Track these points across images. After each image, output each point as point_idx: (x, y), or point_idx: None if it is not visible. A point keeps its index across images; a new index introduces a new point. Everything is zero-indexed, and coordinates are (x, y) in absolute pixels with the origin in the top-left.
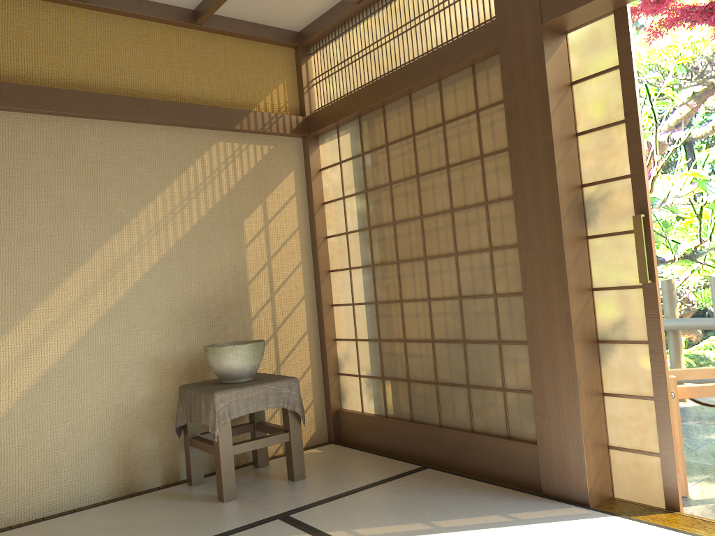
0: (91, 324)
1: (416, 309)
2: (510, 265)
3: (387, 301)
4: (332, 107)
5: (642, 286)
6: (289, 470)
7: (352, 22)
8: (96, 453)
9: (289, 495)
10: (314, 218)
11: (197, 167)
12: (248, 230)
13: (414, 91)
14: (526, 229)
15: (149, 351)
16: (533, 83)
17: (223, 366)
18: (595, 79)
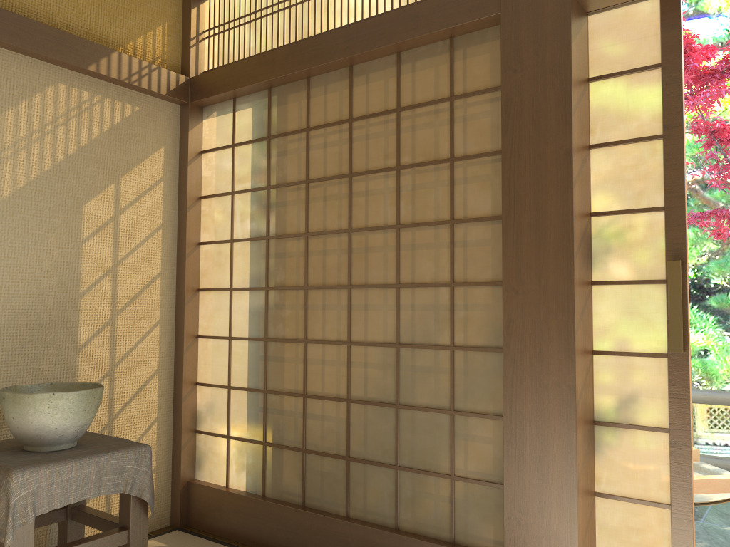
0: None
1: (327, 354)
2: (480, 309)
3: (284, 339)
4: (232, 69)
5: (667, 355)
6: None
7: None
8: None
9: None
10: (186, 216)
11: (20, 113)
12: (89, 219)
13: (358, 63)
14: (519, 262)
15: None
16: (550, 67)
17: (31, 424)
18: (623, 79)
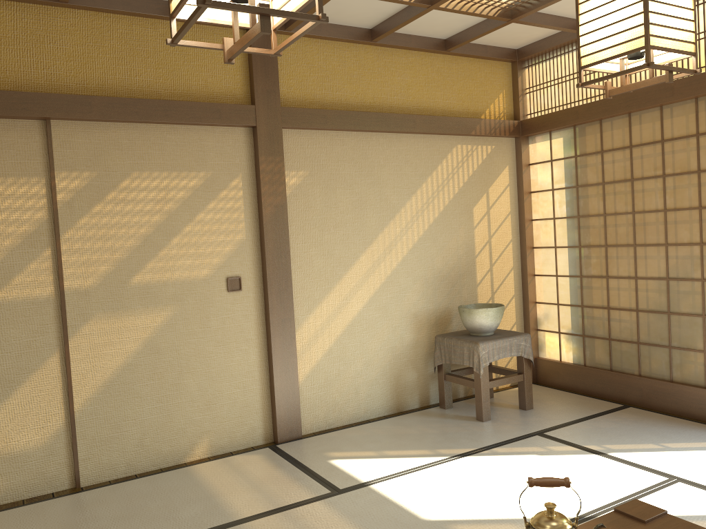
0: (376, 287)
1: (622, 284)
2: None
3: (593, 276)
4: (549, 116)
5: None
6: (521, 402)
7: (572, 46)
8: (379, 381)
9: (531, 420)
10: (523, 205)
11: (443, 166)
12: (475, 215)
13: (634, 112)
14: None
15: (411, 308)
16: None
17: (477, 323)
18: None
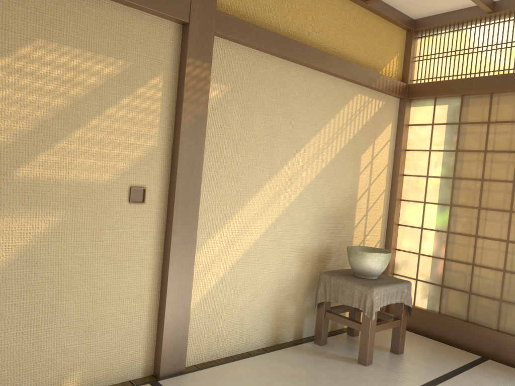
0: (274, 218)
1: (491, 245)
2: None
3: (461, 233)
4: (439, 84)
5: None
6: (393, 346)
7: (471, 24)
8: (263, 313)
9: (410, 367)
10: (399, 160)
11: (344, 111)
12: (362, 162)
13: None
14: None
15: (300, 243)
16: None
17: (368, 266)
18: None
